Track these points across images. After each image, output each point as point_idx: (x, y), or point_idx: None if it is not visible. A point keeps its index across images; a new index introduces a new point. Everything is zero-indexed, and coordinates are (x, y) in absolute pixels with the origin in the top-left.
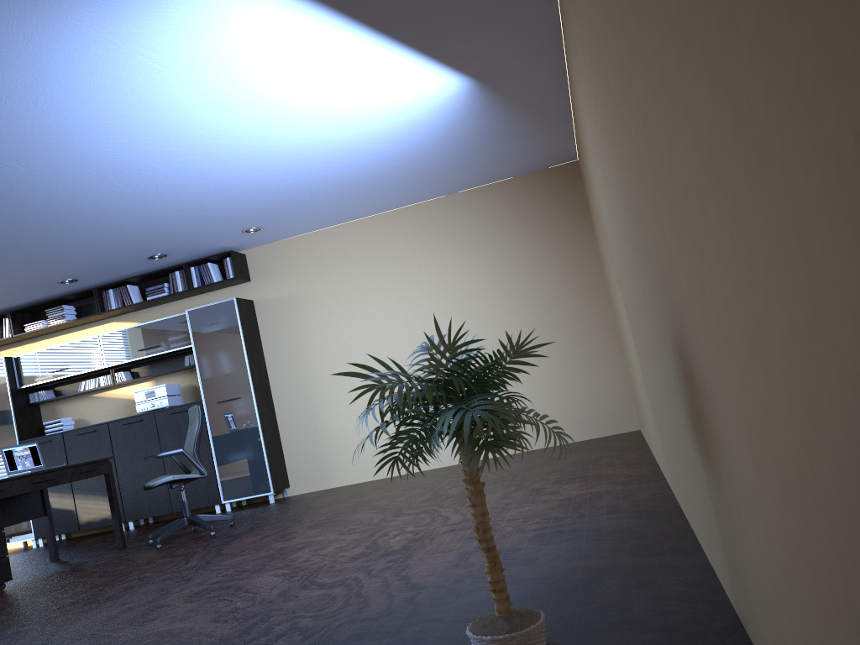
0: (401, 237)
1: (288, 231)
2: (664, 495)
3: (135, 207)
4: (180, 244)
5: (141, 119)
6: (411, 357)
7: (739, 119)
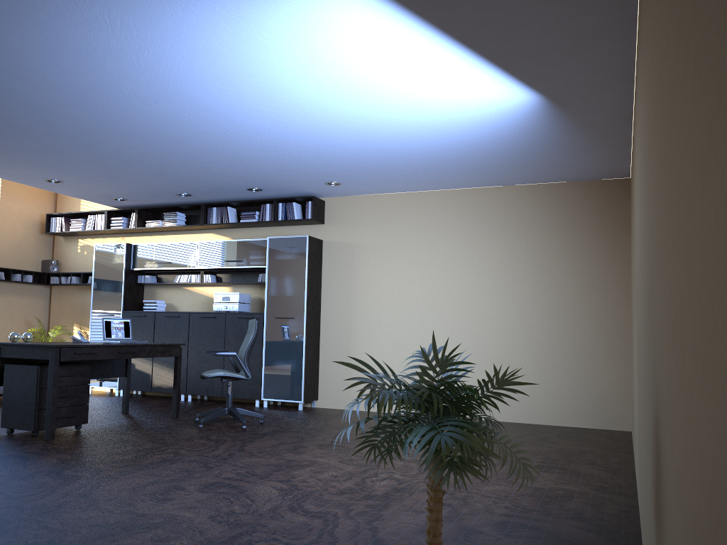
0: (456, 213)
1: (363, 189)
2: (630, 515)
3: (242, 149)
4: (274, 184)
5: (255, 85)
6: (441, 317)
7: (715, 329)
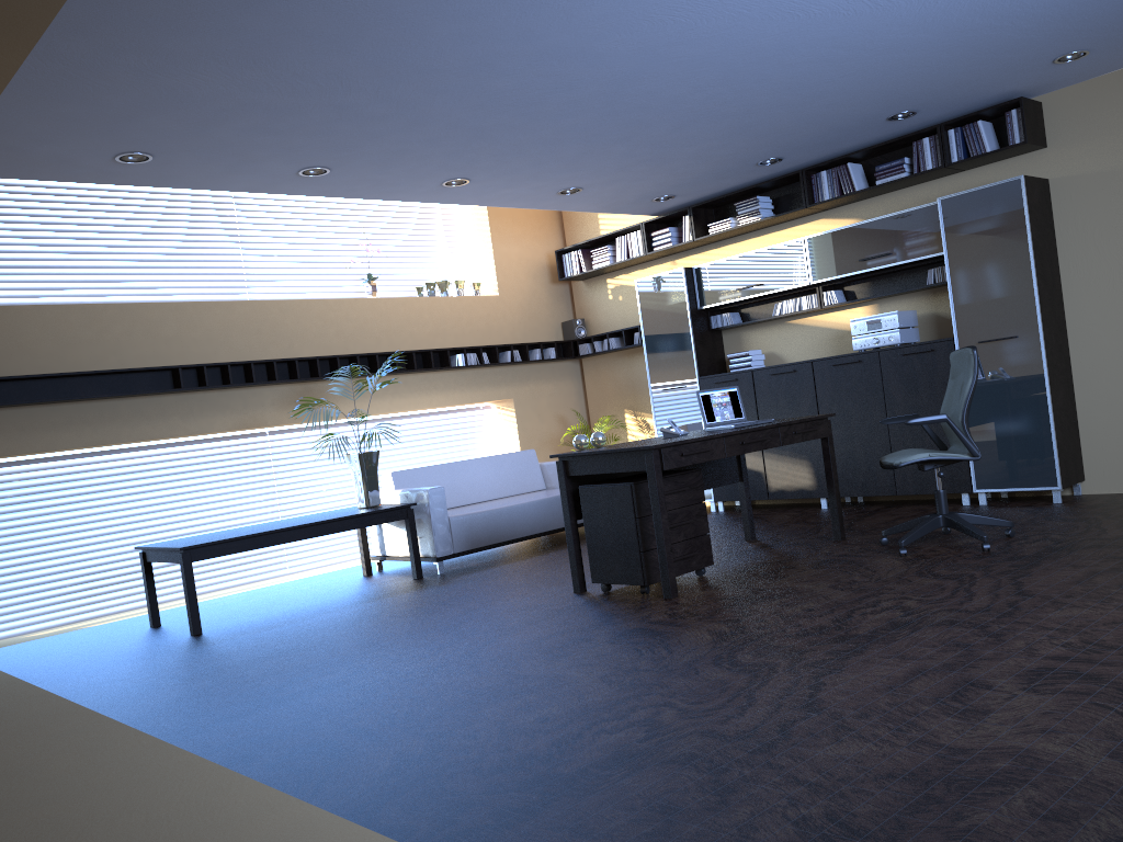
0: None
1: None
2: None
3: (899, 32)
4: (943, 93)
5: None
6: None
7: None
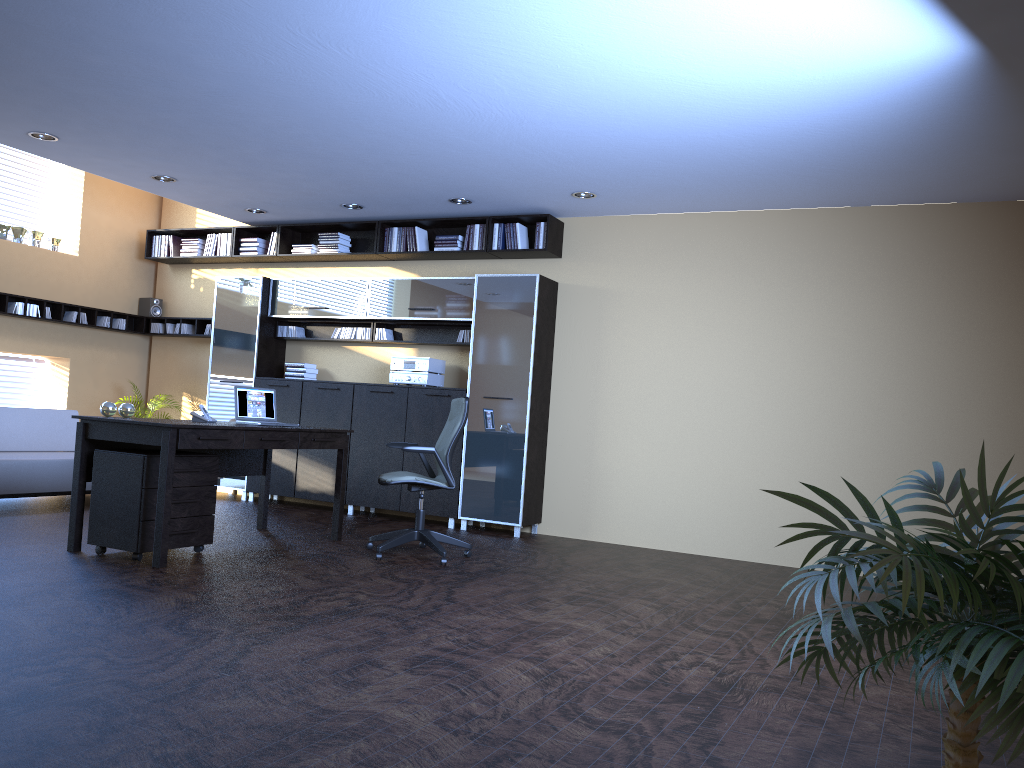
0: (772, 248)
1: (626, 206)
2: None
3: (456, 133)
4: (492, 193)
5: (503, 17)
6: (739, 408)
7: None
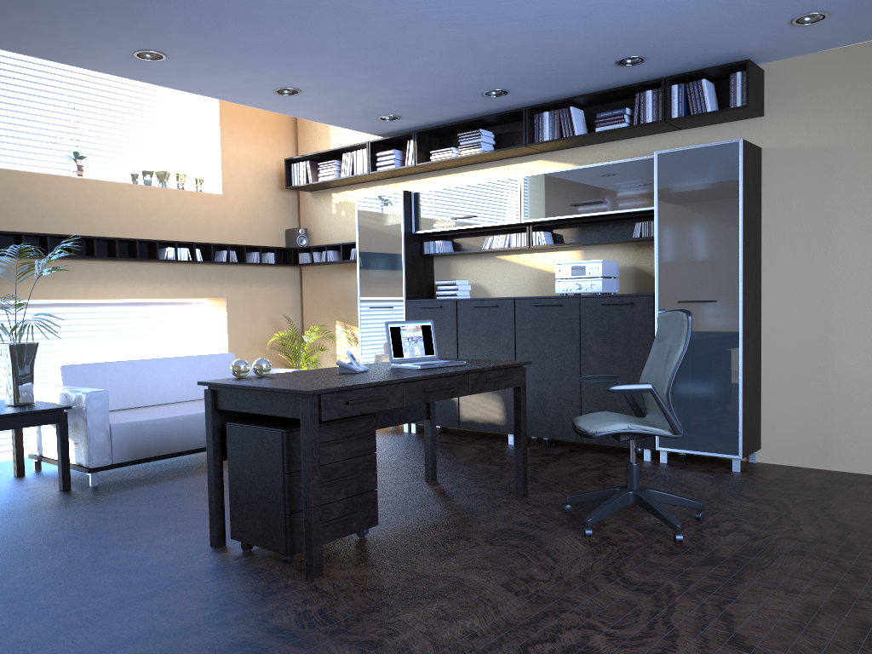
0: None
1: (865, 28)
2: None
3: None
4: (676, 40)
5: None
6: None
7: None
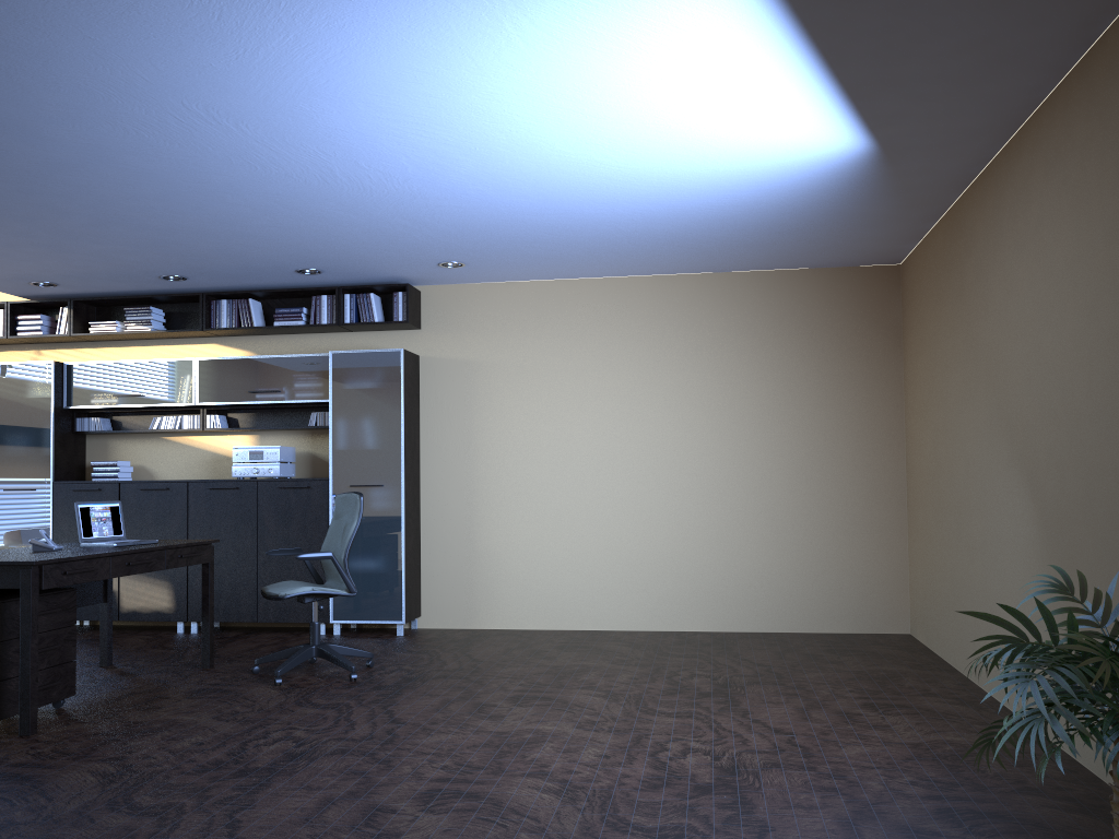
0: (642, 314)
1: (492, 274)
2: (1084, 776)
3: (335, 207)
4: (350, 263)
5: (438, 103)
6: (622, 477)
7: None
